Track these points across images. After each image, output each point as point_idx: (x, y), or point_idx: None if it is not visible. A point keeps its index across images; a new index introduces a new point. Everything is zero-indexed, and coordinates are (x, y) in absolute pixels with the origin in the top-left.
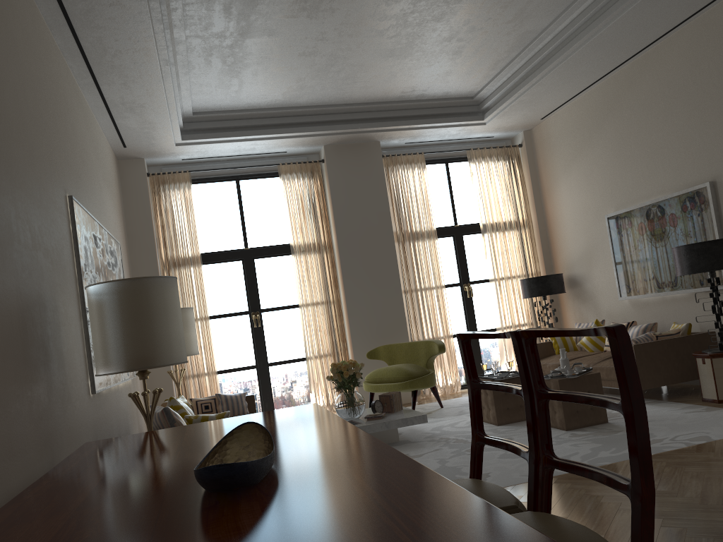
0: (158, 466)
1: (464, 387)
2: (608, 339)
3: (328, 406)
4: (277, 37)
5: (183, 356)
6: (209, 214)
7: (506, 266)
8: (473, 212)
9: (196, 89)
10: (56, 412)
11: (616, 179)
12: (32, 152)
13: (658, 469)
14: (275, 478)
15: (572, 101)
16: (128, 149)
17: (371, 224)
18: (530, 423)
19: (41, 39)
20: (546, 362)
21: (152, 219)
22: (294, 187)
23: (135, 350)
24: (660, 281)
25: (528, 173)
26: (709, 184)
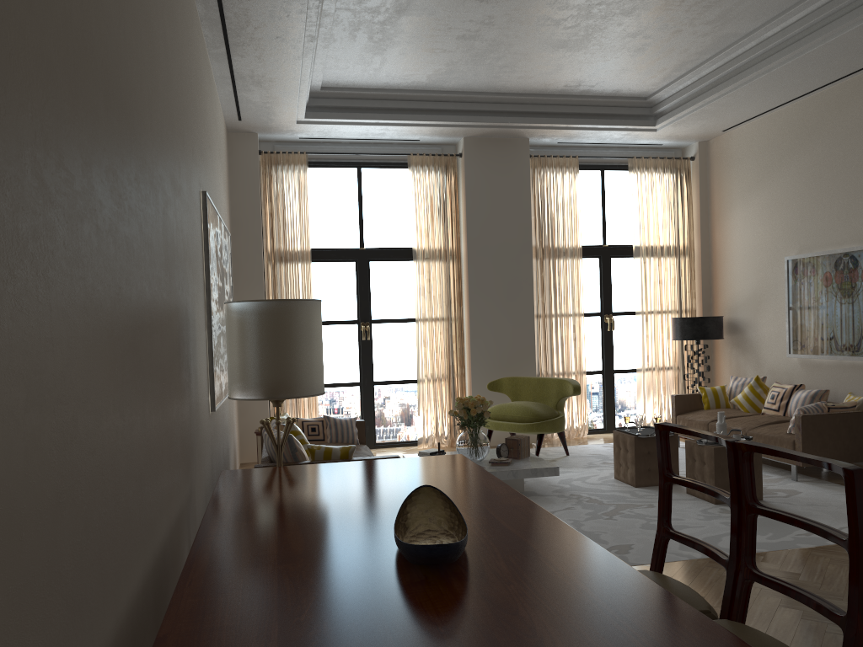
0: (331, 519)
1: (590, 432)
2: (845, 479)
3: (437, 437)
4: (438, 17)
5: (322, 386)
6: (323, 204)
7: (657, 299)
8: (626, 231)
9: (331, 64)
10: (193, 436)
11: (805, 217)
12: (184, 150)
13: (821, 565)
14: (472, 555)
15: (765, 115)
16: (243, 122)
17: (508, 236)
18: (735, 533)
19: (189, 12)
20: (692, 417)
21: (260, 204)
22: (424, 183)
23: (276, 377)
24: (840, 343)
25: (697, 192)
26: None
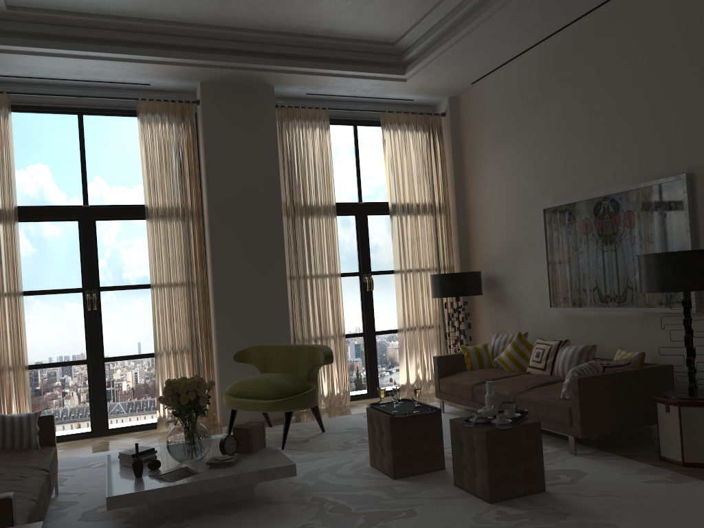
0: None
1: (354, 399)
2: None
3: None
4: None
5: None
6: (36, 154)
7: (416, 257)
8: (382, 188)
9: None
10: None
11: (559, 163)
12: None
13: None
14: None
15: (512, 63)
16: None
17: (255, 190)
18: None
19: None
20: (456, 380)
21: None
22: (156, 131)
23: None
24: (604, 294)
25: (450, 148)
26: (686, 177)
